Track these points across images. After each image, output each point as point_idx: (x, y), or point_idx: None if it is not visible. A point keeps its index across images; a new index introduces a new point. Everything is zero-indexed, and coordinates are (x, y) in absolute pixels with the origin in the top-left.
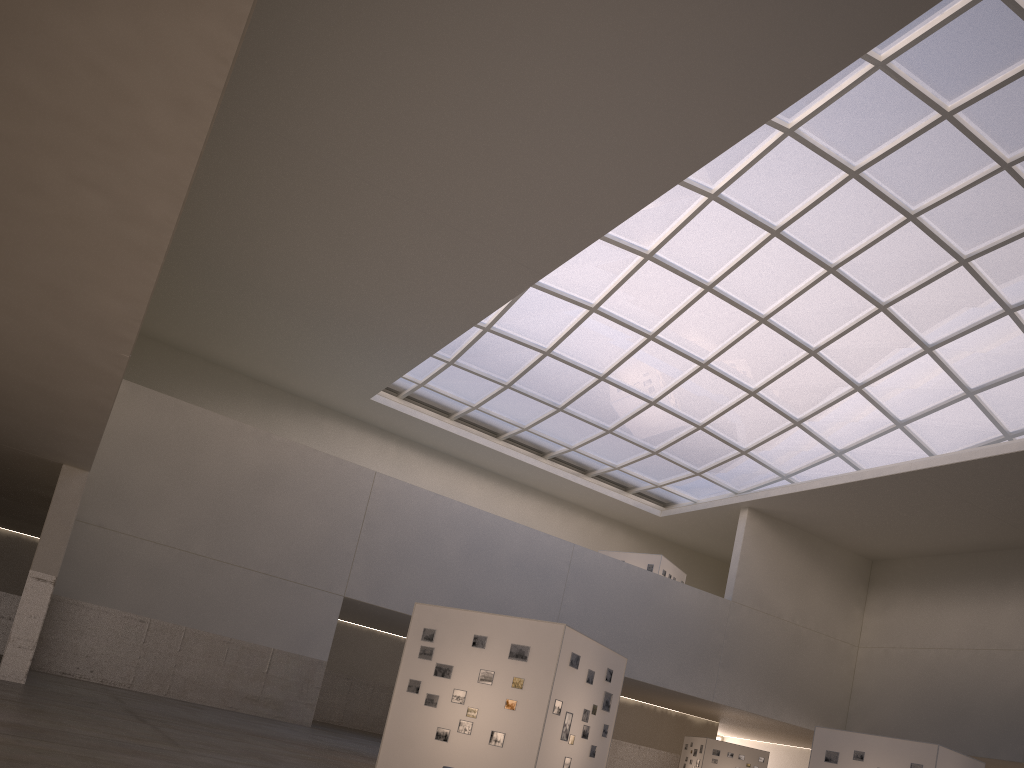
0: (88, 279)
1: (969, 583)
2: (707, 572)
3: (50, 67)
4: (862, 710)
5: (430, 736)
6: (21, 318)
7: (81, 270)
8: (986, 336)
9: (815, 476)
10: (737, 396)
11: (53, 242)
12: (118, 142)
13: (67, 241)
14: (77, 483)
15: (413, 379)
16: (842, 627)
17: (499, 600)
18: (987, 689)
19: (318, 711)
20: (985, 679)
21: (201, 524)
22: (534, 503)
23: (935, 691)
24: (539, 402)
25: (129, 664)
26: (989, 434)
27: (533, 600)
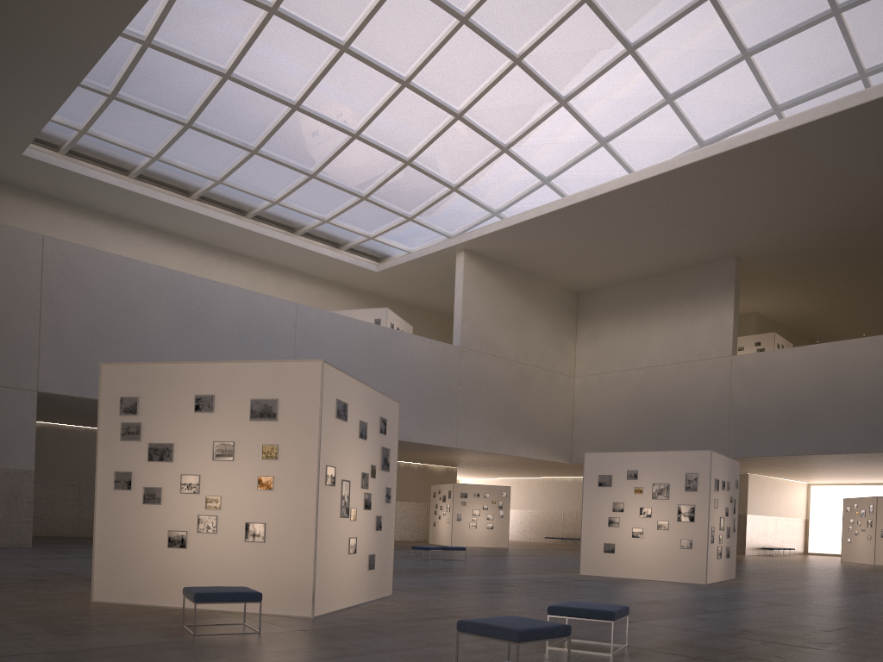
0: None
1: (667, 302)
2: (427, 326)
3: None
4: (585, 435)
5: (161, 545)
6: None
7: None
8: (686, 29)
9: (524, 210)
10: (443, 121)
11: None
12: None
13: None
14: None
15: (71, 125)
16: (559, 361)
17: None
18: (692, 398)
19: (48, 526)
20: (689, 389)
21: None
22: (245, 271)
23: (647, 407)
24: (229, 145)
25: None
26: (685, 145)
27: None
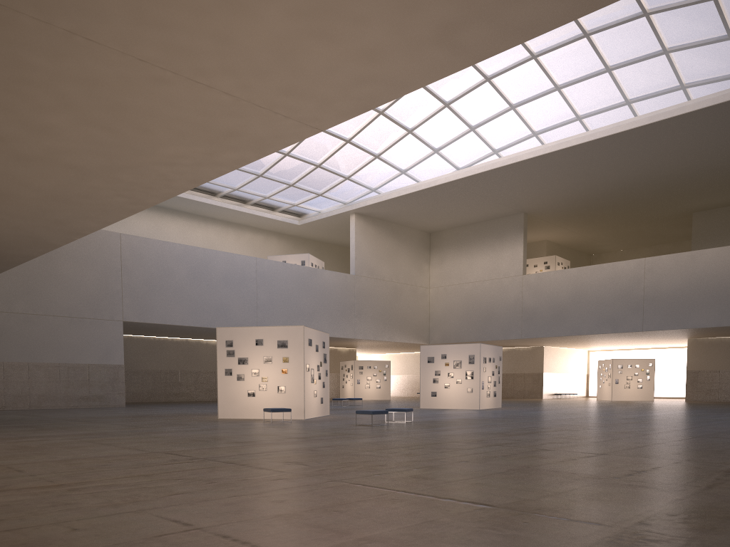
0: (86, 218)
1: (484, 240)
2: (332, 255)
3: (140, 174)
4: (437, 325)
5: (244, 395)
6: (21, 230)
7: (85, 216)
8: (477, 94)
9: (391, 187)
10: (339, 144)
11: (80, 209)
12: (152, 188)
13: (89, 209)
14: None
15: None
16: (419, 278)
17: (219, 303)
18: (500, 301)
19: None
20: (499, 296)
21: (15, 292)
22: (215, 228)
23: (474, 307)
24: None
25: None
26: (485, 151)
27: (239, 299)
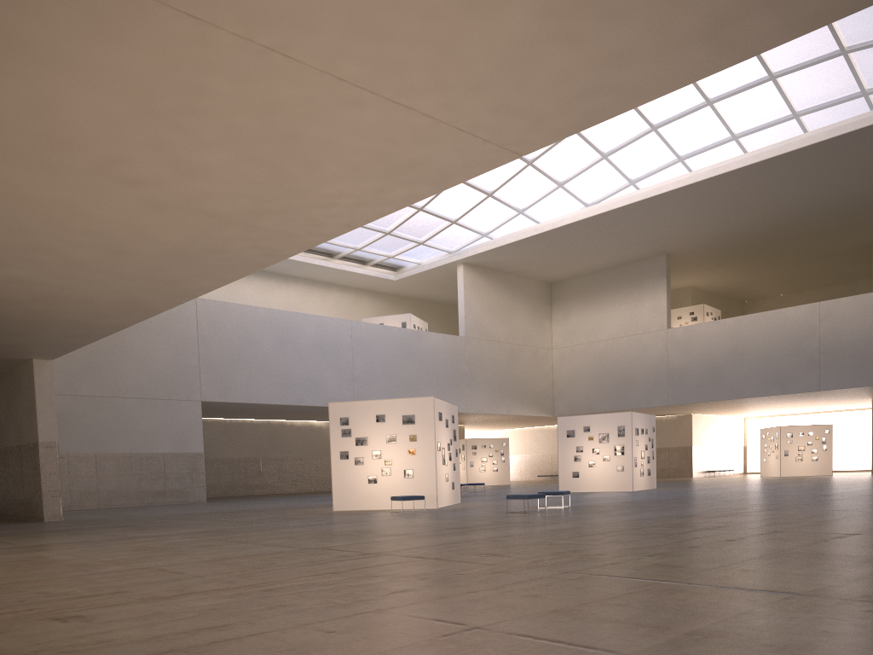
0: (204, 276)
1: (618, 289)
2: (433, 314)
3: (287, 219)
4: (563, 394)
5: (364, 482)
6: (124, 294)
7: (205, 273)
8: None
9: (506, 231)
10: None
11: (201, 266)
12: (295, 235)
13: (212, 265)
14: (47, 371)
15: None
16: (540, 338)
17: (310, 376)
18: (640, 362)
19: None
20: (638, 355)
21: (80, 371)
22: (297, 289)
23: (608, 370)
24: None
25: (64, 491)
26: (620, 183)
27: (333, 370)
